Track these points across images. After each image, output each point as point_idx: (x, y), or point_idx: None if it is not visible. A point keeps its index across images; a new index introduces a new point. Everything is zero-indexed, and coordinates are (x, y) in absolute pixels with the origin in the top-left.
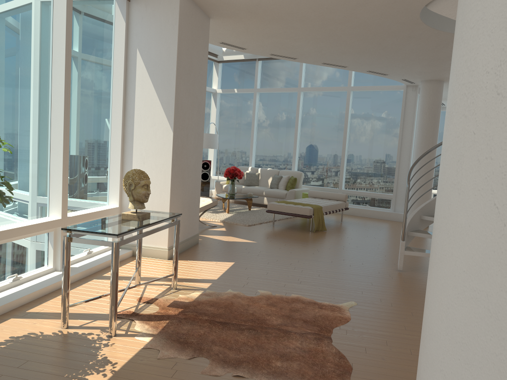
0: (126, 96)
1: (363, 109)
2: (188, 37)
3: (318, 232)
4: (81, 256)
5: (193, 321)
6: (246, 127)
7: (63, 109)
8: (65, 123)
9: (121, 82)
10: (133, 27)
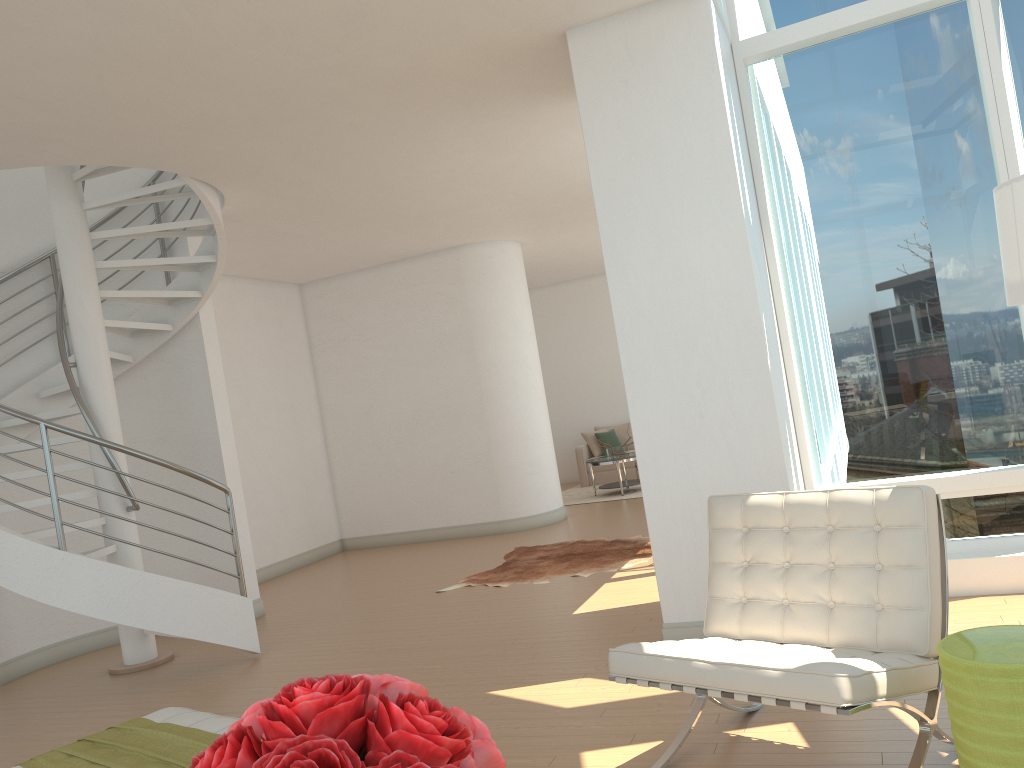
0: None
1: None
2: None
3: None
4: None
5: (622, 549)
6: None
7: None
8: None
9: None
10: None
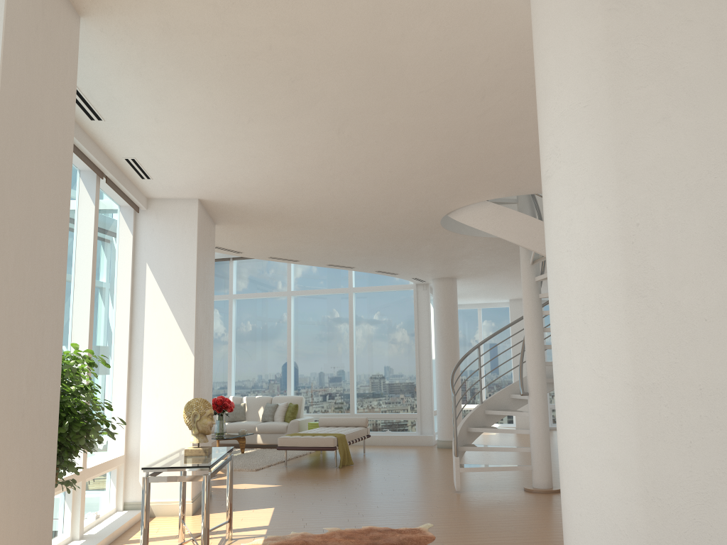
0: (133, 318)
1: (370, 313)
2: (203, 248)
3: (345, 467)
4: (91, 521)
5: None
6: (221, 344)
7: (87, 338)
8: (89, 354)
9: (127, 301)
10: (142, 240)
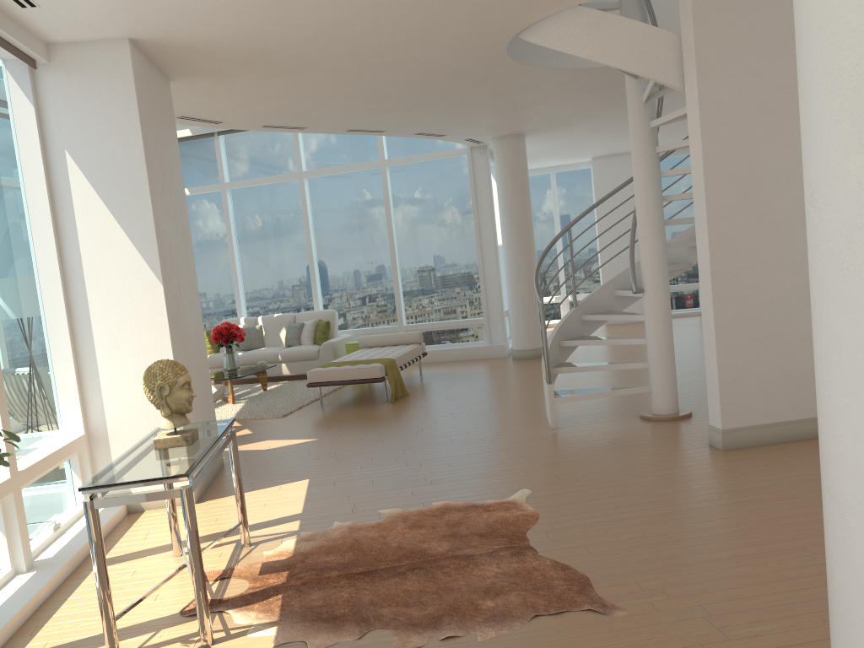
0: (60, 236)
1: (411, 193)
2: (152, 118)
3: (399, 401)
4: (46, 537)
5: (320, 584)
6: (219, 251)
7: None
8: None
9: (45, 213)
10: (51, 114)
